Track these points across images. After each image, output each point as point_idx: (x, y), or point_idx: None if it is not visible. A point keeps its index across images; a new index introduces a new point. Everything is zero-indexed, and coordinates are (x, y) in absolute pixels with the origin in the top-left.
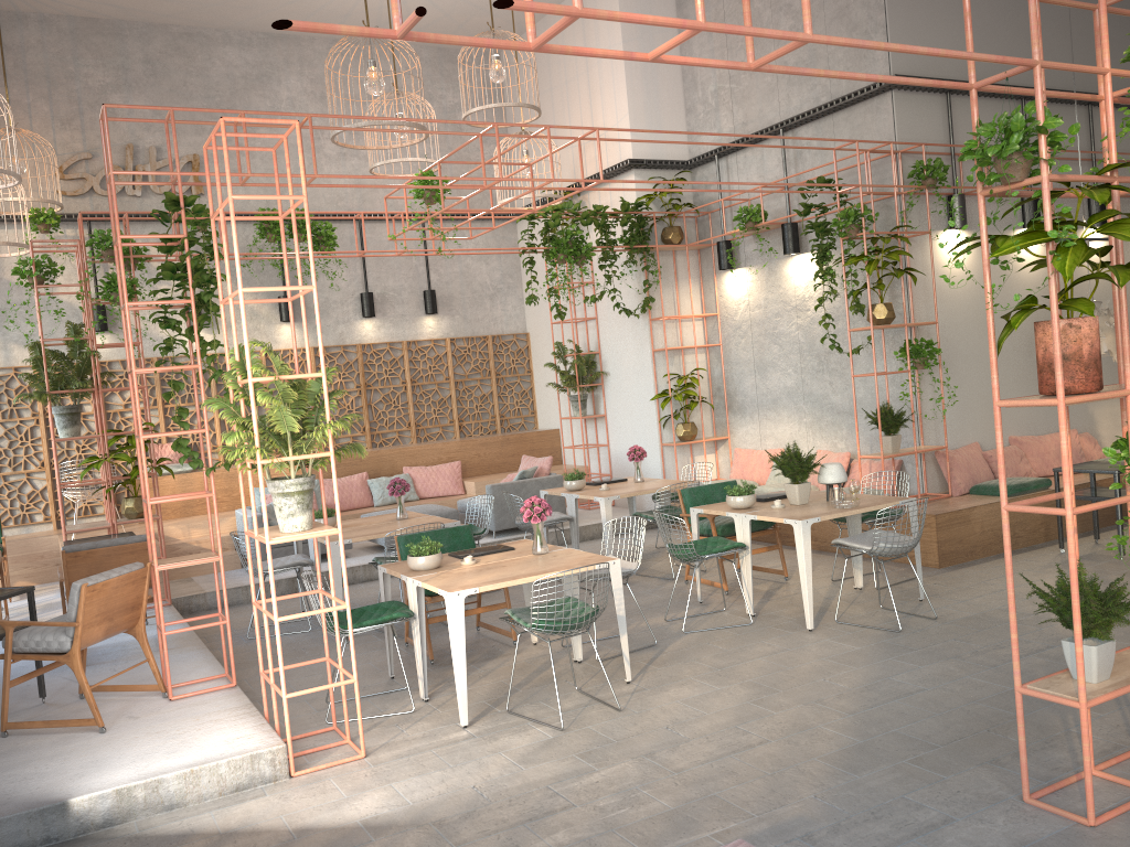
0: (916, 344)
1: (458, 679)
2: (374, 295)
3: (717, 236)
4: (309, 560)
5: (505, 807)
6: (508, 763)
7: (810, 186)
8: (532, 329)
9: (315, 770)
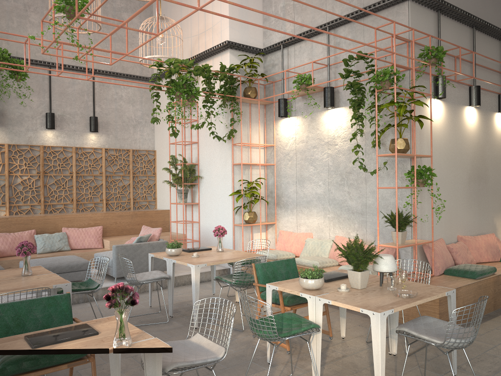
0: (419, 169)
1: None
2: (56, 115)
3: (280, 94)
4: None
5: None
6: None
7: (351, 59)
8: (158, 148)
9: None
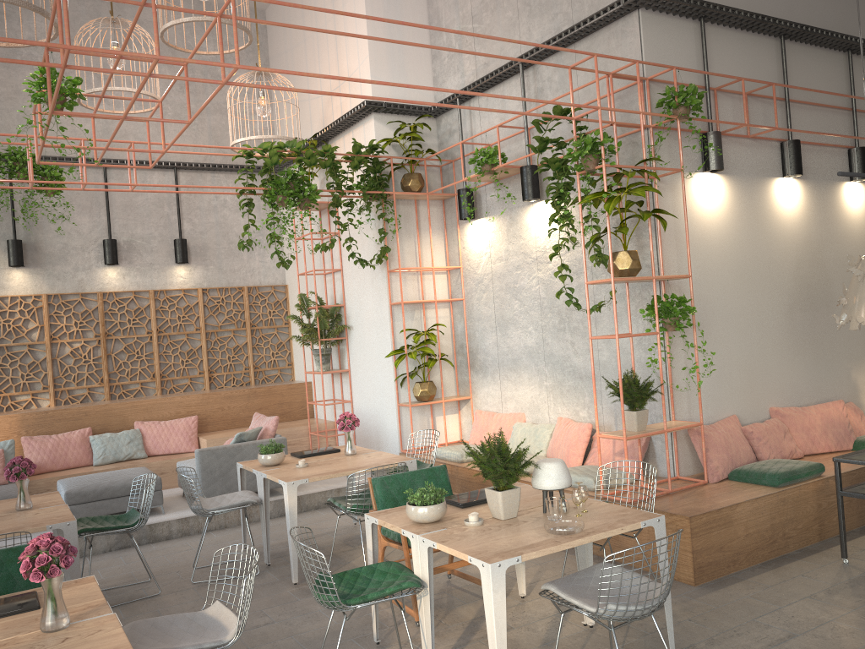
0: (666, 301)
1: None
2: (120, 242)
3: (456, 182)
4: None
5: None
6: None
7: (546, 119)
8: (290, 281)
9: None
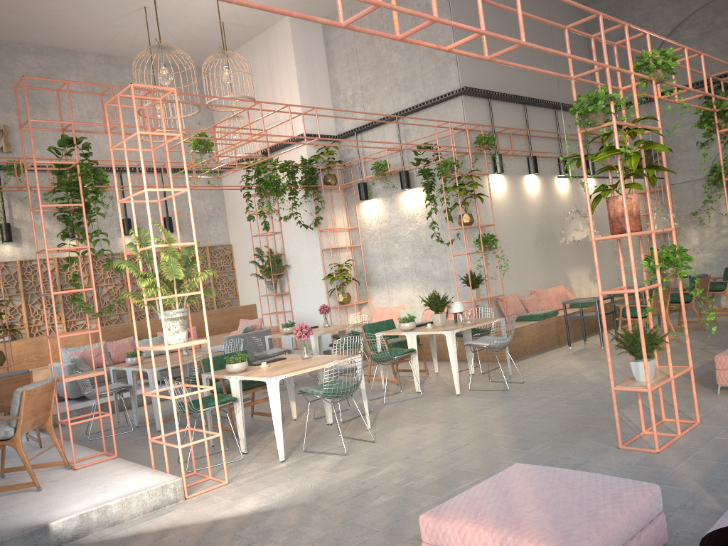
0: (485, 237)
1: (278, 432)
2: (131, 220)
3: (359, 179)
4: (129, 384)
5: (339, 492)
6: (324, 473)
7: (419, 148)
8: (234, 241)
9: (199, 493)
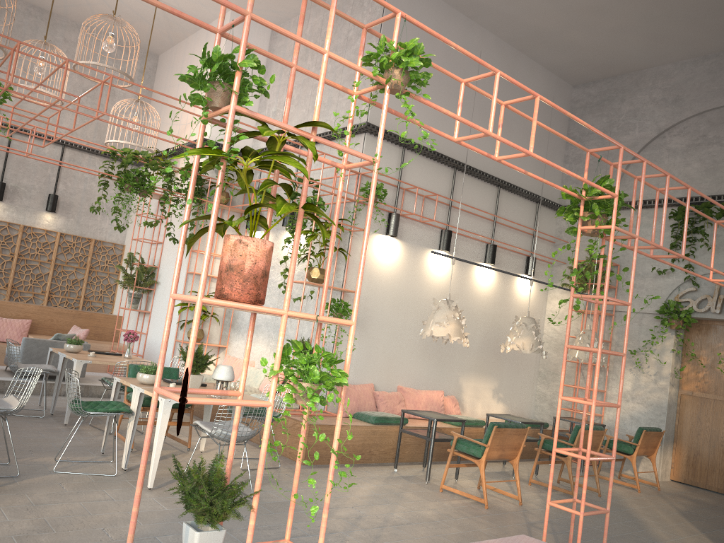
0: (337, 303)
1: None
2: (8, 186)
3: (247, 204)
4: None
5: None
6: None
7: (300, 181)
8: (128, 243)
9: None
